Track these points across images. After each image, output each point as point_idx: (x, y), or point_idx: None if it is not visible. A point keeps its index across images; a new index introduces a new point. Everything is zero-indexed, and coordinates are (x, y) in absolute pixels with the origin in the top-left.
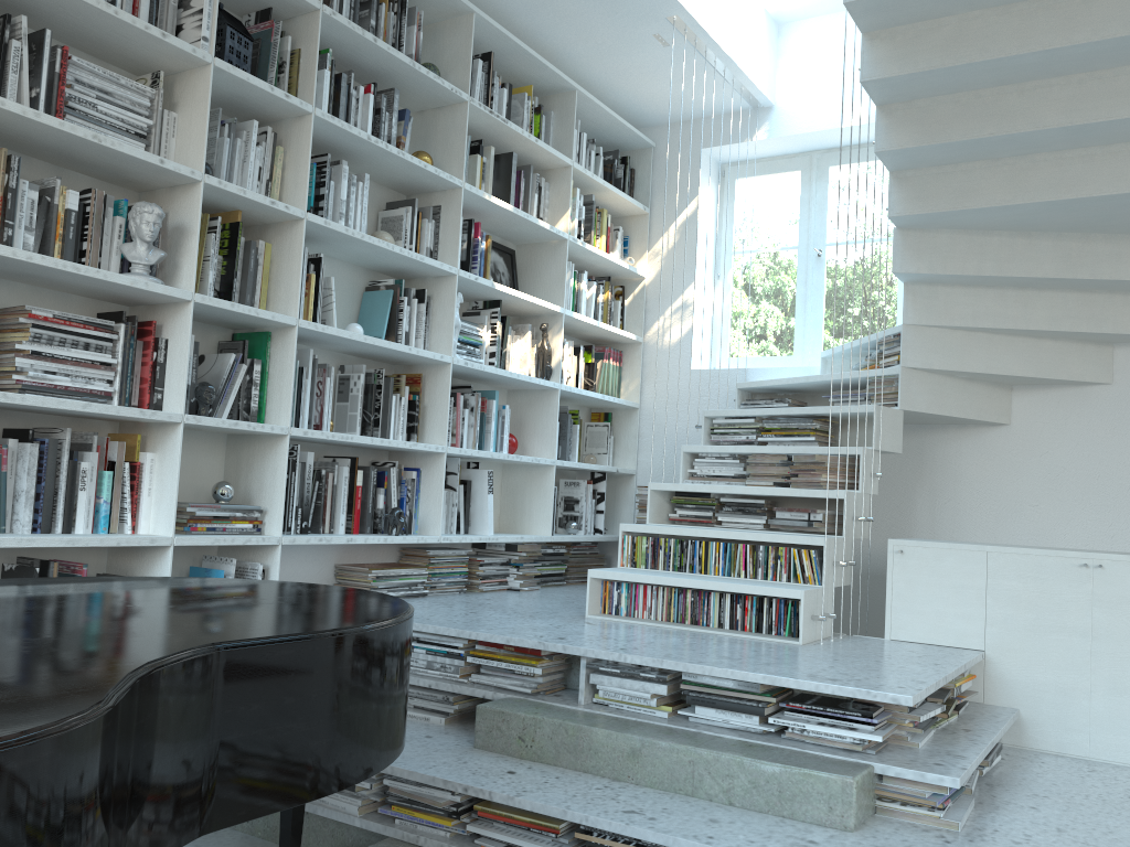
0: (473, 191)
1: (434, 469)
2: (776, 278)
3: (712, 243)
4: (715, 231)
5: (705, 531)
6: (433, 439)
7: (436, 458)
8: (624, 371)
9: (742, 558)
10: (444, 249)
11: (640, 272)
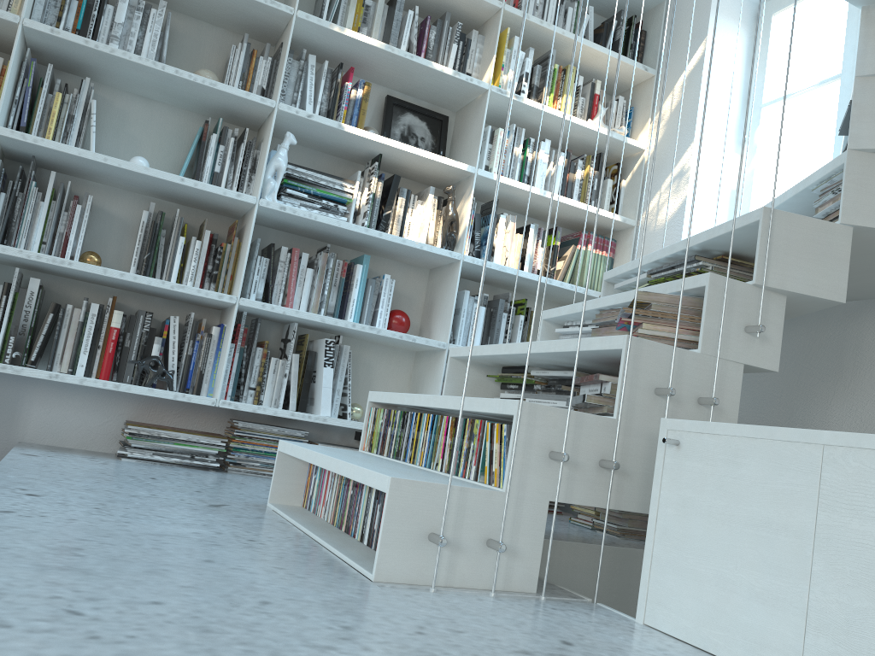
0: (313, 20)
1: (229, 324)
2: (811, 123)
3: (736, 98)
4: (744, 84)
5: (420, 396)
6: (235, 291)
7: (232, 311)
8: (615, 262)
9: (442, 439)
10: (275, 86)
11: (634, 143)
